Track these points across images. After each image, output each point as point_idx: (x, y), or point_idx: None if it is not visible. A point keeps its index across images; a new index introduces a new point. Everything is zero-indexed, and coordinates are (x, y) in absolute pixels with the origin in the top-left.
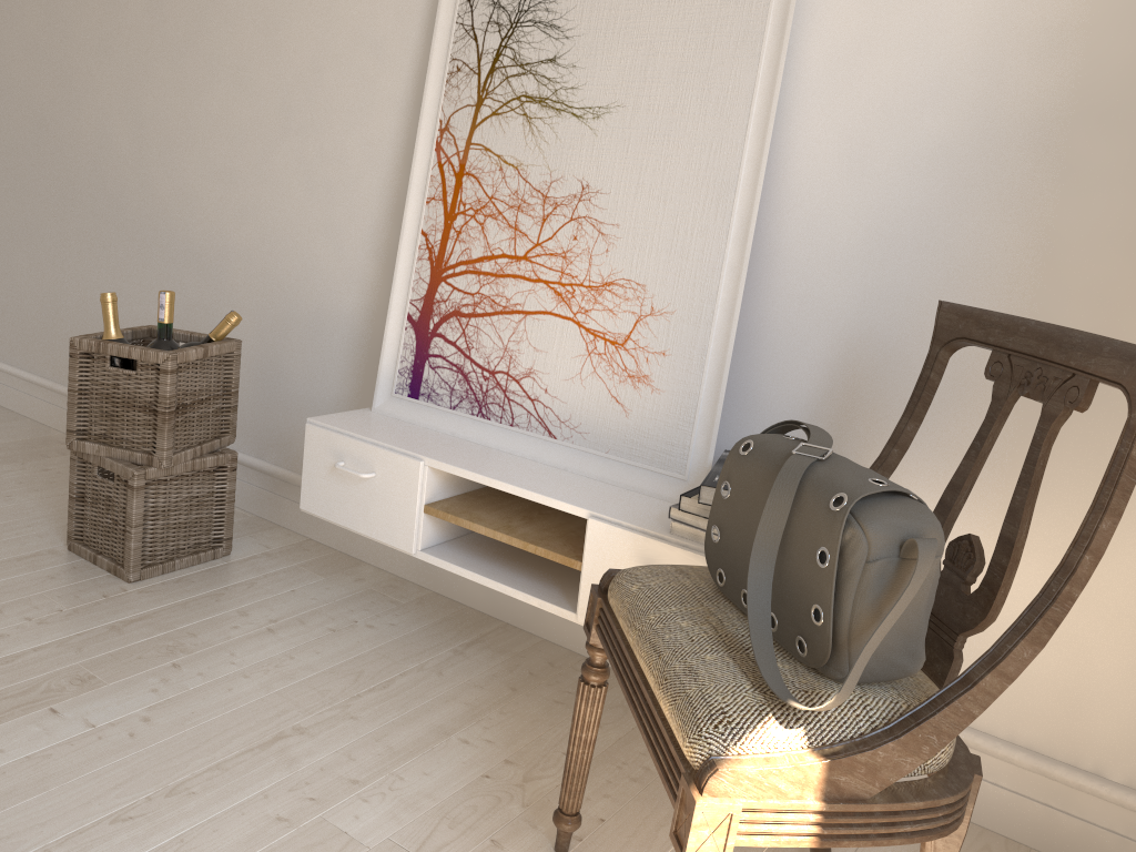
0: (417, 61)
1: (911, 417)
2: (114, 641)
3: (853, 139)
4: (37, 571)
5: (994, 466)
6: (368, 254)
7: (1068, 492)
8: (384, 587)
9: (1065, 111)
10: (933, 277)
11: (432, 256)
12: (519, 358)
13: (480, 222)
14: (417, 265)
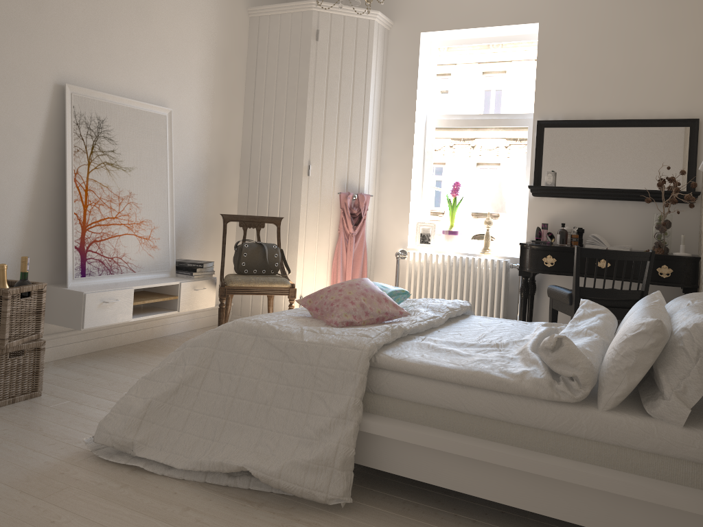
0: (41, 142)
1: (226, 237)
2: (105, 391)
3: (176, 177)
4: (20, 411)
5: (202, 248)
6: (16, 226)
7: (212, 249)
8: (55, 364)
9: (208, 172)
10: (191, 209)
11: (80, 222)
12: (120, 251)
13: (98, 207)
14: (75, 226)
